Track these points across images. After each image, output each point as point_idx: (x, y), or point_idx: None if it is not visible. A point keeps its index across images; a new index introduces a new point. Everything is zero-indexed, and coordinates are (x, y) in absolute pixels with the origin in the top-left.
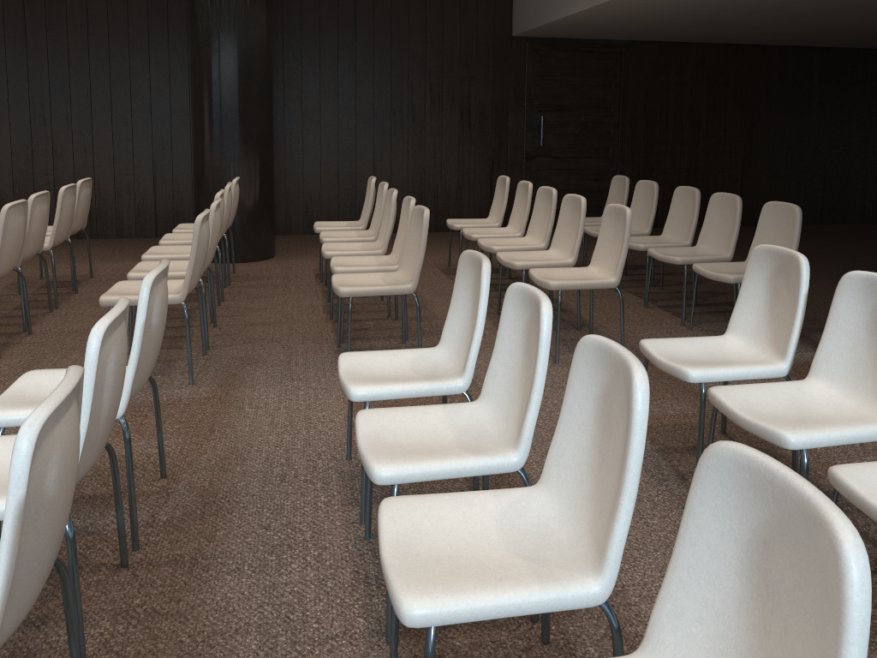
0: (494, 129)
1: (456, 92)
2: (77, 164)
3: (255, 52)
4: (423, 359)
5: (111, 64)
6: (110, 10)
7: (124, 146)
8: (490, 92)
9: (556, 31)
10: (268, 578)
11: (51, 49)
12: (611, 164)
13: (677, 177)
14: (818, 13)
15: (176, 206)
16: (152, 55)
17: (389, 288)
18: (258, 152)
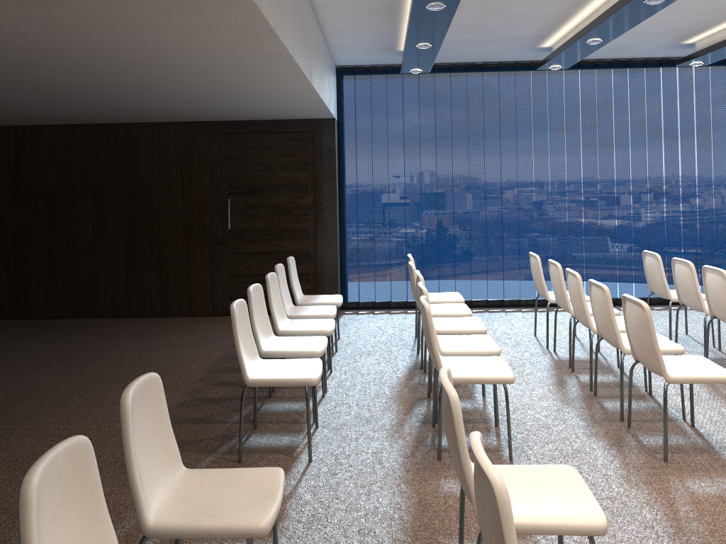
0: None
1: None
2: None
3: None
4: (673, 372)
5: None
6: None
7: None
8: None
9: None
10: (719, 410)
11: None
12: None
13: None
14: None
15: None
16: None
17: None
18: None
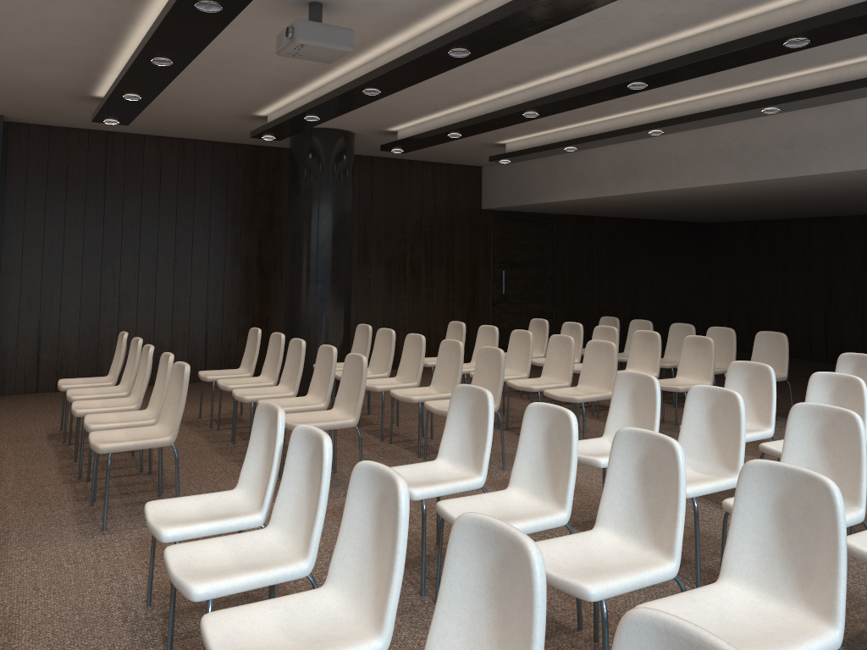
0: (470, 281)
1: (443, 252)
2: (140, 316)
3: (349, 223)
4: None
5: (177, 227)
6: (180, 181)
7: (183, 298)
8: (467, 251)
9: (522, 207)
10: None
11: (126, 212)
12: (548, 307)
13: (591, 317)
14: (713, 205)
15: (224, 351)
16: (213, 219)
17: (601, 395)
18: (347, 303)
